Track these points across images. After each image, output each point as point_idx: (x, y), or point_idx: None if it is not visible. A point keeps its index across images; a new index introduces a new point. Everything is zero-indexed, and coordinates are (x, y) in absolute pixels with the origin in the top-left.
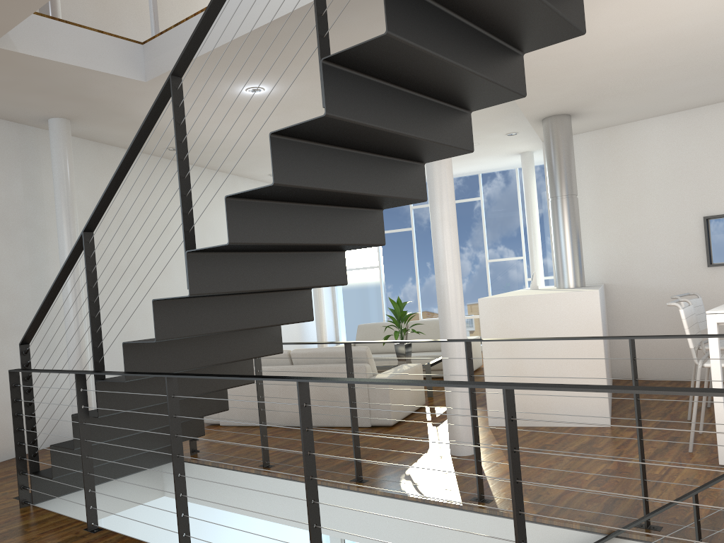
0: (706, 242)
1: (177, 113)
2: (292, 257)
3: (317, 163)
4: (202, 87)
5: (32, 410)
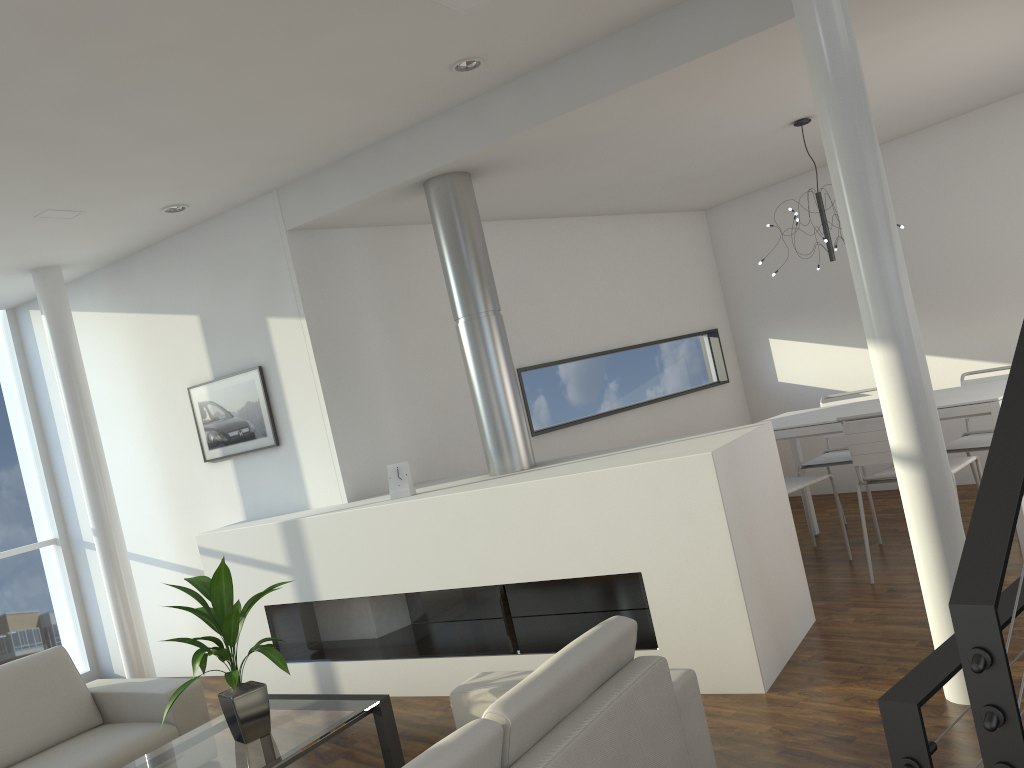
0: (526, 403)
1: None
2: None
3: None
4: None
5: None
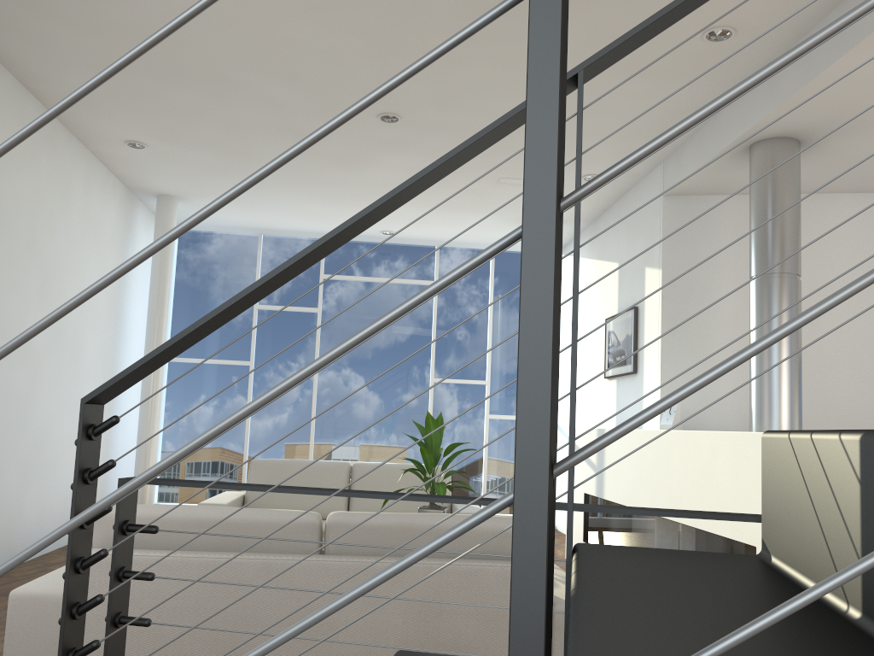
0: None
1: None
2: None
3: None
4: None
5: None
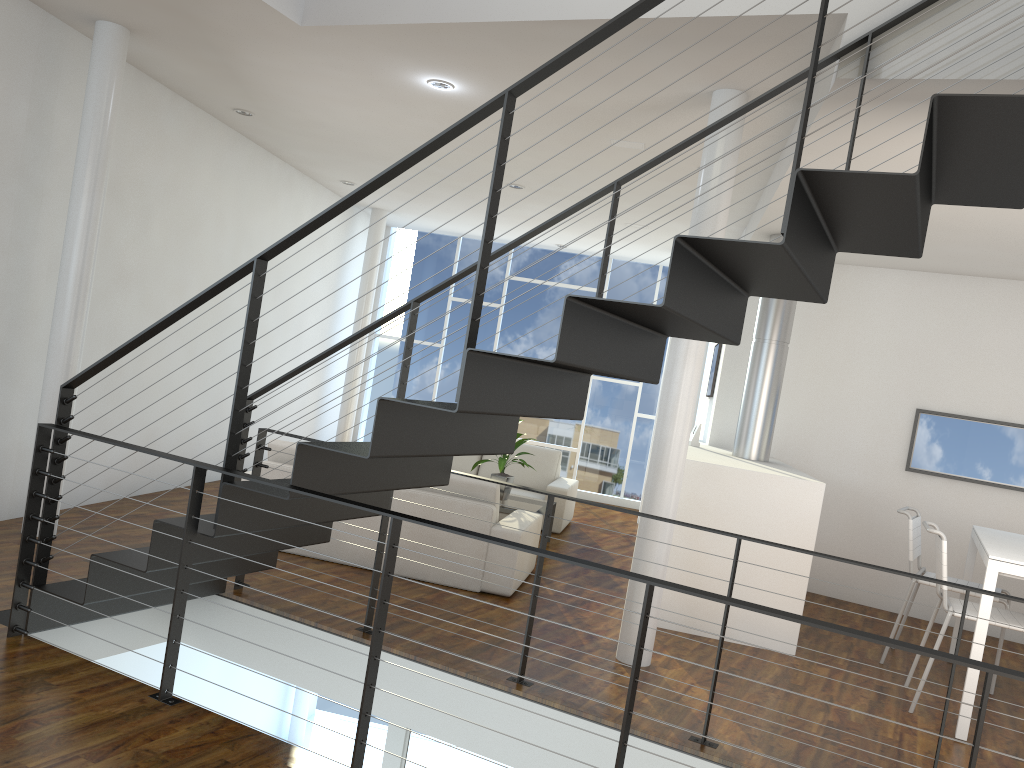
0: (911, 441)
1: (501, 148)
2: (549, 373)
3: (692, 283)
4: (373, 58)
5: (56, 491)
